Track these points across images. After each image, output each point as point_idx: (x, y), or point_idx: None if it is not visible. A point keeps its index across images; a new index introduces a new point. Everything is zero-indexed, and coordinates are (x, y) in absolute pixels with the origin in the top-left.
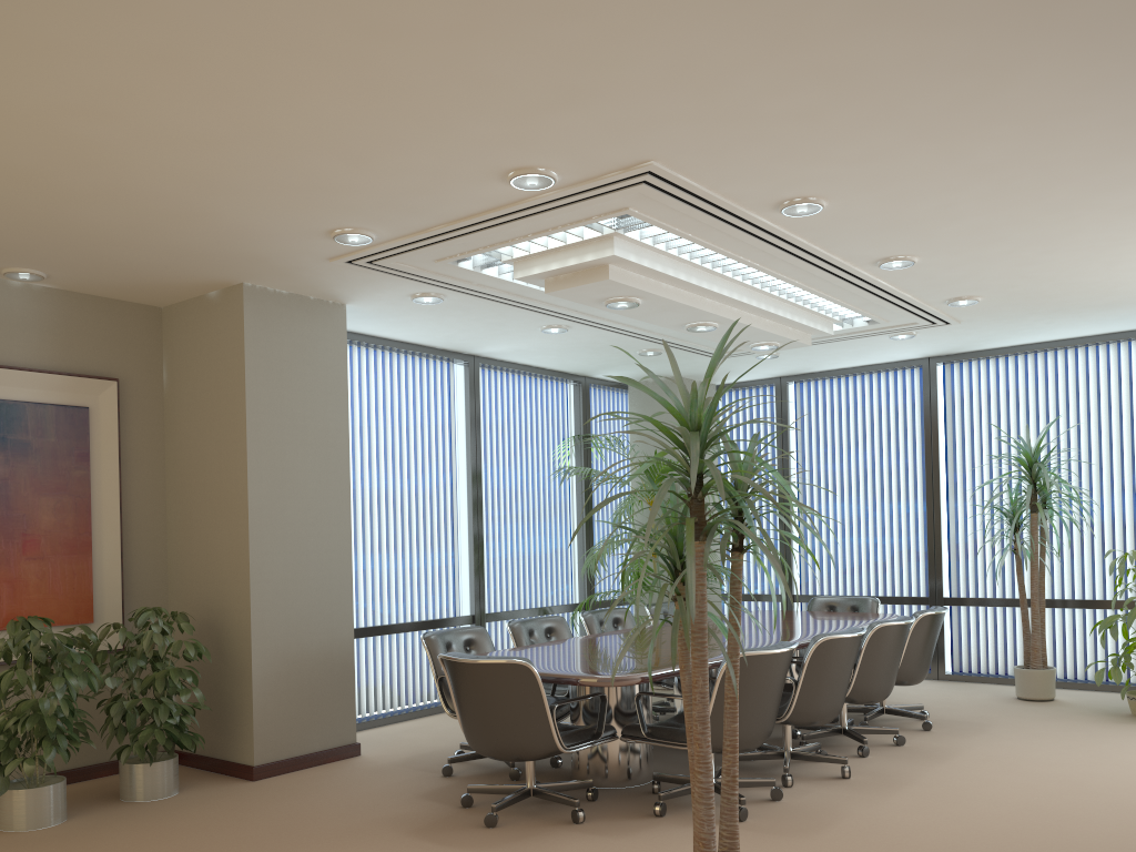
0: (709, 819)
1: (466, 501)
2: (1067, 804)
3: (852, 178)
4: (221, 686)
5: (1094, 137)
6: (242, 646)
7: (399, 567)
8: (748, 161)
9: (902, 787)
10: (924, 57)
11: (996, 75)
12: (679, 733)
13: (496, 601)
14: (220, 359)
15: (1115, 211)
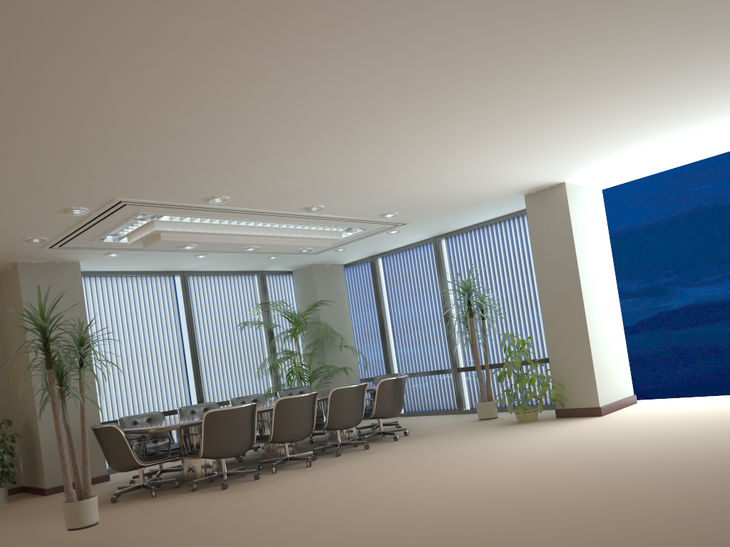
0: (66, 476)
1: (187, 347)
2: (384, 467)
3: (219, 187)
4: (33, 452)
5: (296, 159)
6: (36, 432)
7: (148, 385)
8: (159, 191)
9: (326, 468)
10: (160, 154)
11: (204, 153)
12: (198, 451)
13: (215, 397)
14: (15, 298)
15: (375, 176)
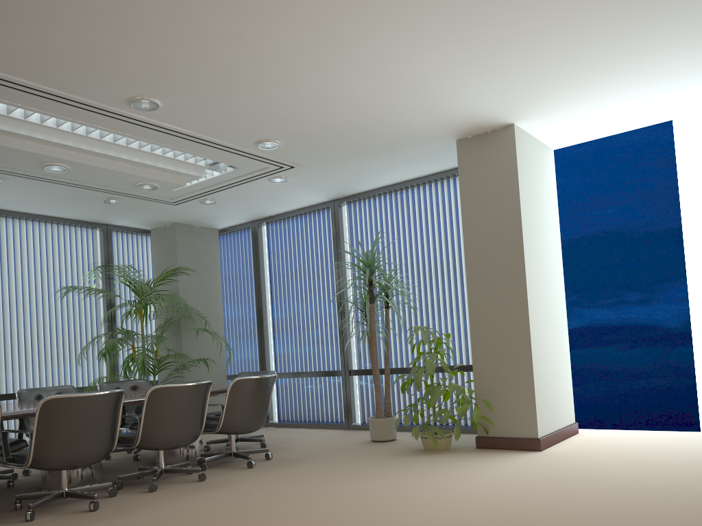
0: None
1: None
2: None
3: None
4: None
5: None
6: None
7: None
8: None
9: (117, 517)
10: None
11: None
12: None
13: (17, 385)
14: None
15: (235, 41)
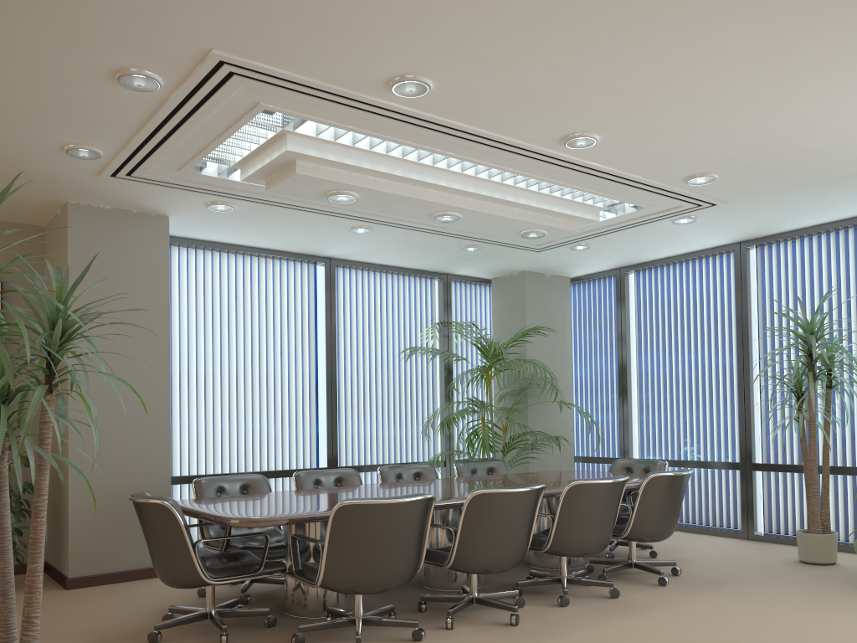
0: None
1: (323, 375)
2: None
3: (418, 48)
4: (59, 514)
5: None
6: (65, 483)
7: (256, 427)
8: (297, 40)
9: (551, 638)
10: None
11: None
12: (315, 573)
13: (355, 457)
14: (61, 262)
15: (743, 59)
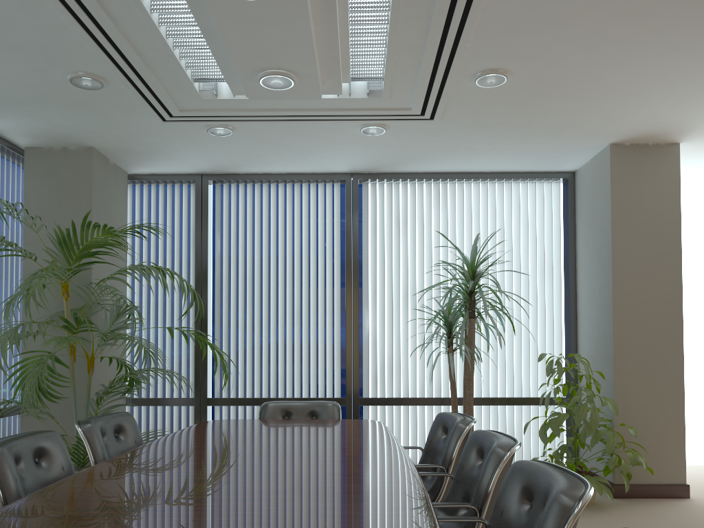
0: None
1: None
2: None
3: None
4: None
5: None
6: None
7: None
8: None
9: None
10: None
11: None
12: None
13: None
14: None
15: None
